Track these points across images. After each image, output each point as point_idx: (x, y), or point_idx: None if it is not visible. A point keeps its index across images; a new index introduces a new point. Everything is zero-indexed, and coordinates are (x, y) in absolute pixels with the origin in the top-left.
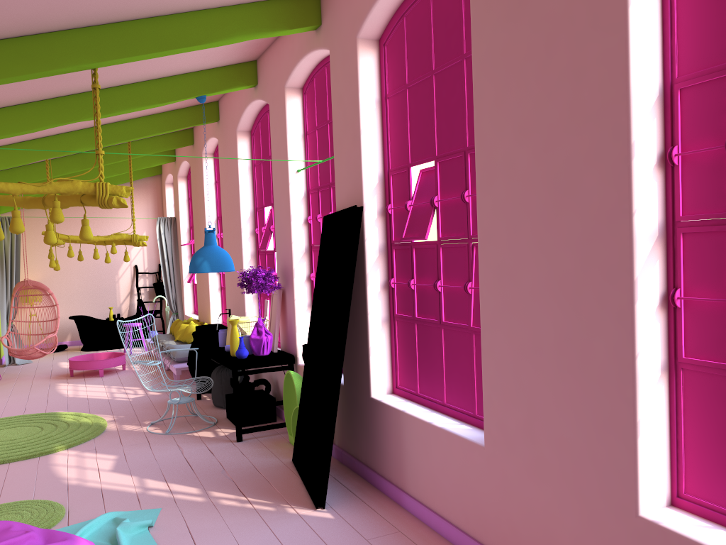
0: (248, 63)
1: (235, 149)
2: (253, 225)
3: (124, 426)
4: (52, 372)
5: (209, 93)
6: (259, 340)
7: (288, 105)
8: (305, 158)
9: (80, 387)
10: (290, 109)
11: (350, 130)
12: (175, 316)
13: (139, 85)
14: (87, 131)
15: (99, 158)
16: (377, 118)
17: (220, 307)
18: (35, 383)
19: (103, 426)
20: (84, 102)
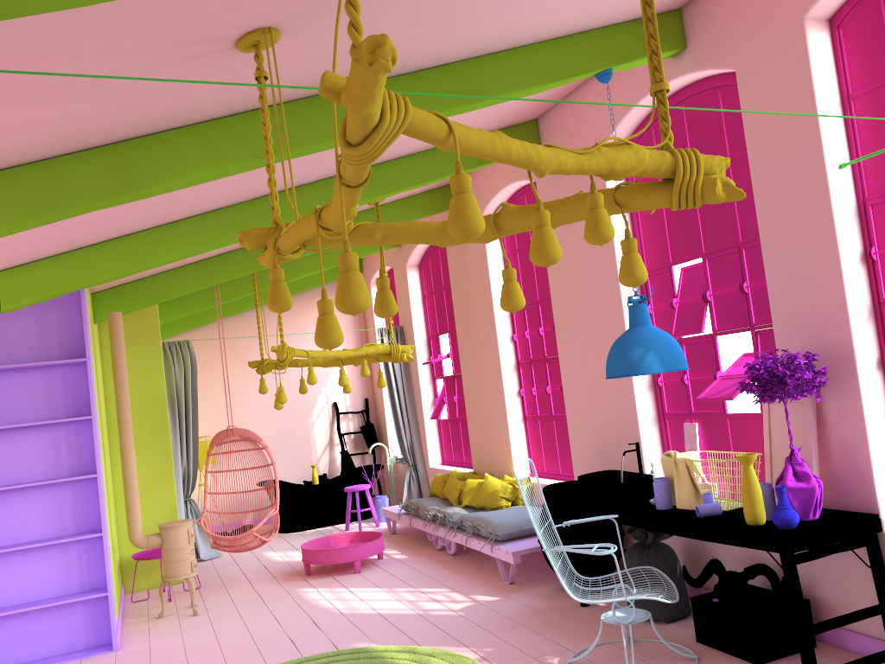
0: (669, 14)
1: (600, 180)
2: None
3: None
4: (269, 570)
5: (619, 64)
6: (807, 491)
7: (812, 49)
8: (849, 143)
9: (342, 593)
10: (815, 57)
11: None
12: (412, 470)
13: (516, 53)
14: None
15: (665, 99)
16: None
17: (525, 449)
18: (261, 591)
19: None
20: (437, 83)
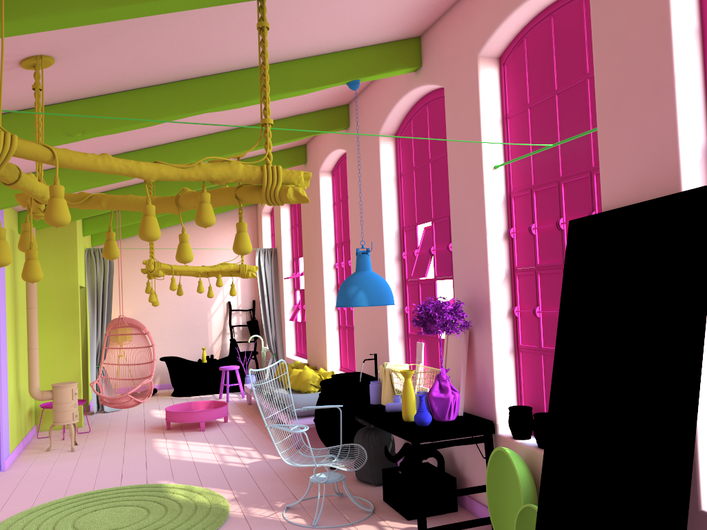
0: (410, 40)
1: (377, 156)
2: (398, 248)
3: (251, 509)
4: (145, 423)
5: (364, 76)
6: (444, 400)
7: (481, 80)
8: (504, 150)
9: (181, 444)
10: (484, 85)
11: (645, 81)
12: (274, 358)
13: (280, 66)
14: (201, 140)
15: (266, 130)
16: (697, 56)
17: (337, 349)
18: (128, 438)
19: (225, 509)
20: (215, 87)
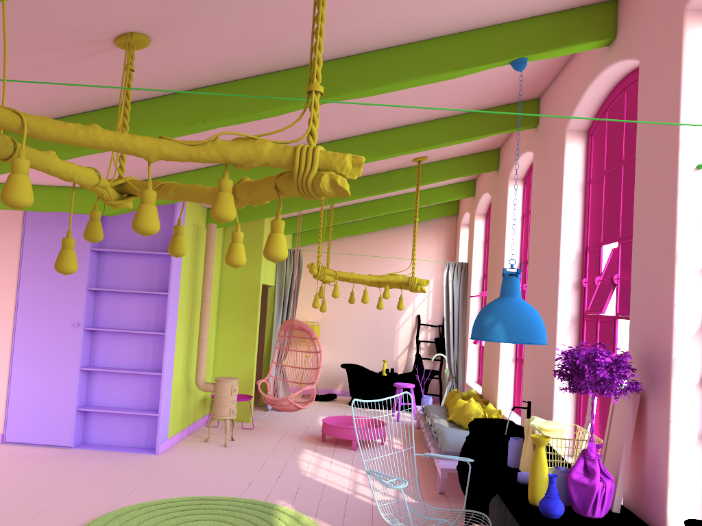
0: (602, 4)
1: (561, 157)
2: (578, 273)
3: None
4: (305, 430)
5: (532, 53)
6: (588, 488)
7: (688, 42)
8: None
9: (324, 461)
10: (691, 50)
11: None
12: (454, 382)
13: (425, 44)
14: (364, 138)
15: (311, 99)
16: None
17: (511, 385)
18: (281, 442)
19: None
20: (346, 70)
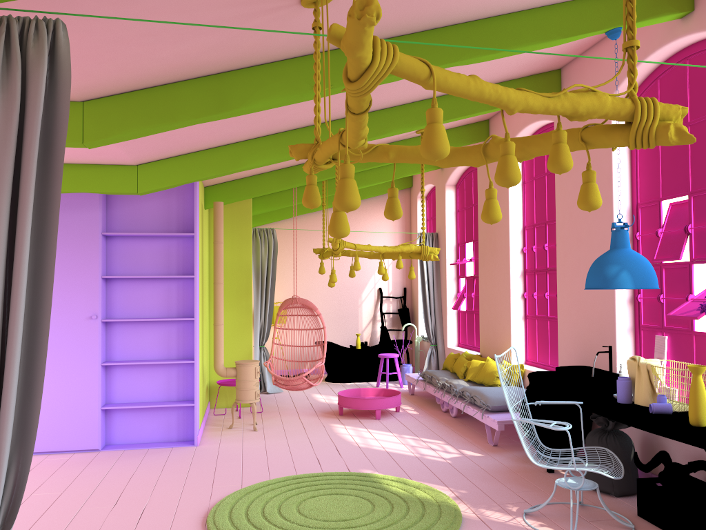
0: None
1: (607, 123)
2: (629, 228)
3: (483, 511)
4: (313, 407)
5: None
6: None
7: None
8: None
9: (363, 432)
10: None
11: None
12: (433, 348)
13: (536, 12)
14: (405, 108)
15: (634, 54)
16: None
17: (522, 341)
18: (304, 421)
19: (456, 509)
20: (465, 36)
